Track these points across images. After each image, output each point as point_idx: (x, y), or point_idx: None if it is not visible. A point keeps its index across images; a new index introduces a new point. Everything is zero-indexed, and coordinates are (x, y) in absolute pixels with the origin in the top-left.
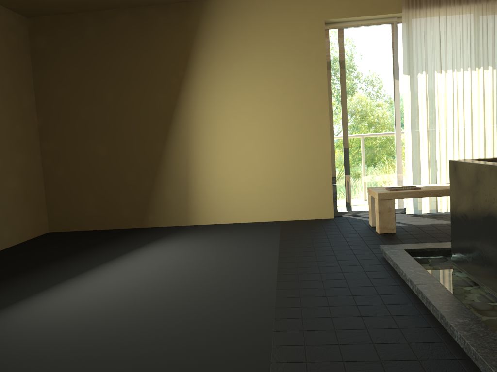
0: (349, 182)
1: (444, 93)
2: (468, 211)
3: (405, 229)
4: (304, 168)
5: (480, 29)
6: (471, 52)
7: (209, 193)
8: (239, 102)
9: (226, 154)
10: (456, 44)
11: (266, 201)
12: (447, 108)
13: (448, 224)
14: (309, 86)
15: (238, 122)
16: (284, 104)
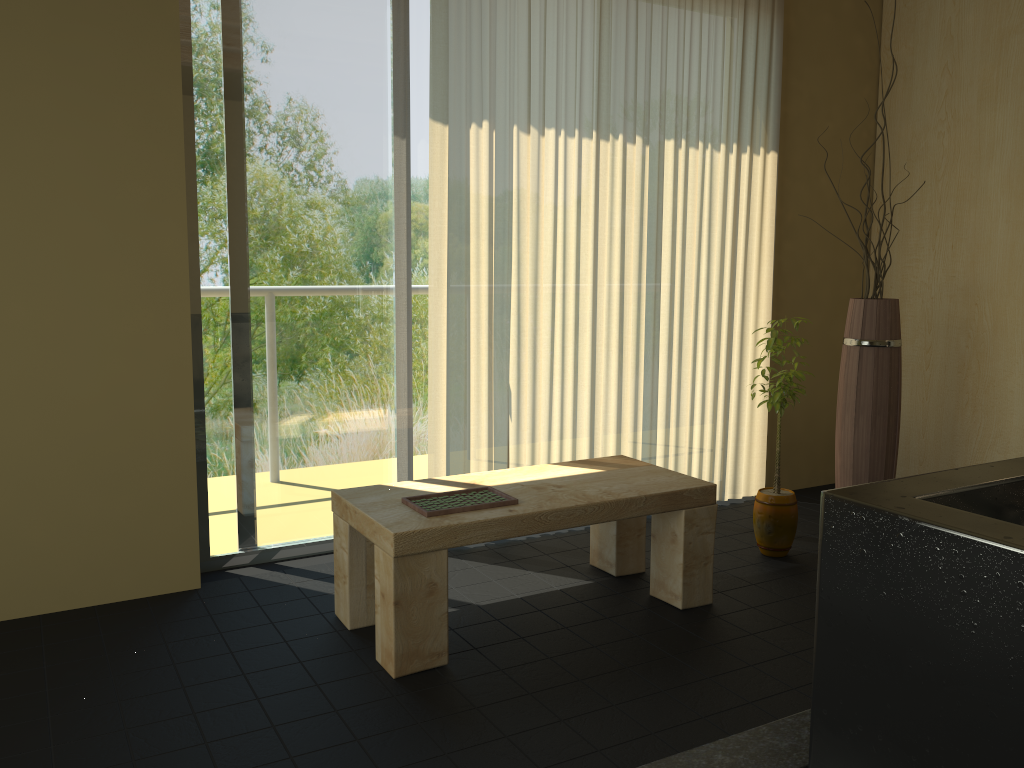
0: (250, 456)
1: (534, 194)
2: (987, 767)
3: (464, 635)
4: (87, 417)
5: (621, 29)
6: (601, 86)
7: None
8: None
9: None
10: (568, 58)
11: None
12: (541, 238)
13: (568, 590)
14: (111, 108)
15: None
16: (1, 165)
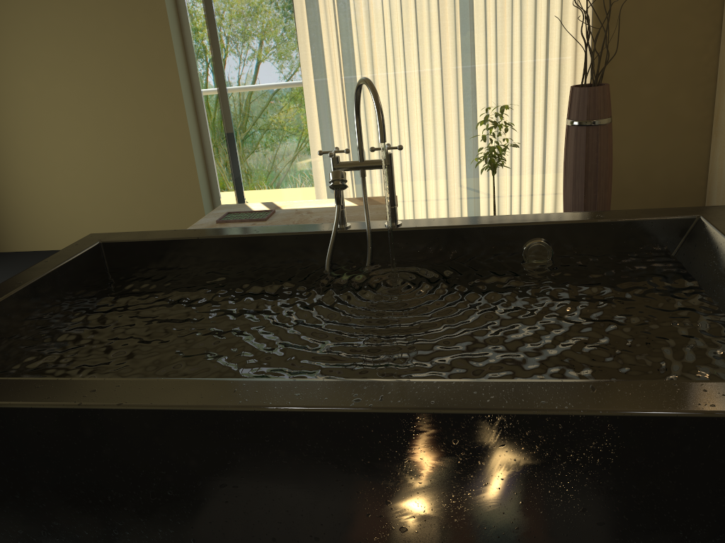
0: (238, 182)
1: (368, 23)
2: None
3: None
4: (152, 162)
5: None
6: None
7: (15, 202)
8: (28, 48)
9: (27, 138)
10: None
11: (103, 216)
12: (374, 53)
13: None
14: (136, 14)
15: (34, 83)
16: (101, 50)
